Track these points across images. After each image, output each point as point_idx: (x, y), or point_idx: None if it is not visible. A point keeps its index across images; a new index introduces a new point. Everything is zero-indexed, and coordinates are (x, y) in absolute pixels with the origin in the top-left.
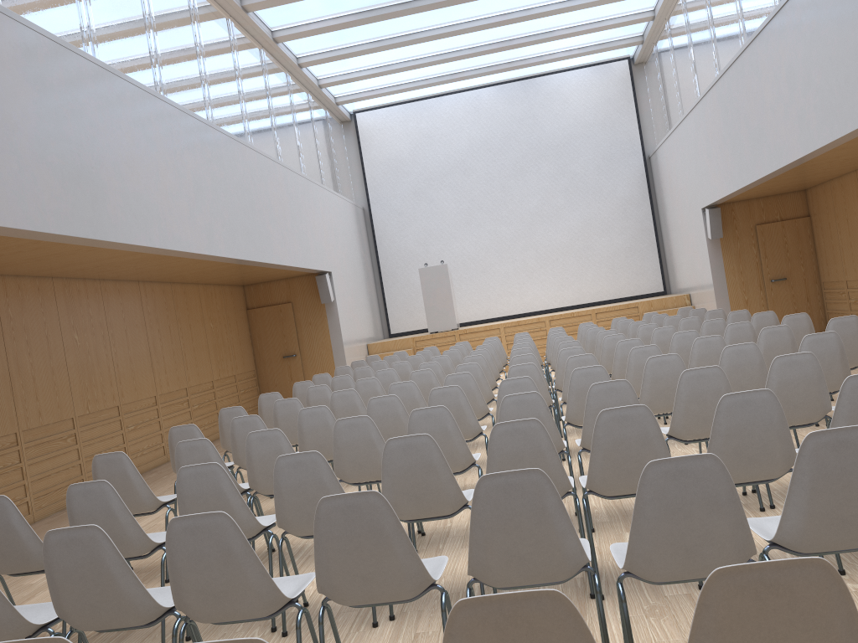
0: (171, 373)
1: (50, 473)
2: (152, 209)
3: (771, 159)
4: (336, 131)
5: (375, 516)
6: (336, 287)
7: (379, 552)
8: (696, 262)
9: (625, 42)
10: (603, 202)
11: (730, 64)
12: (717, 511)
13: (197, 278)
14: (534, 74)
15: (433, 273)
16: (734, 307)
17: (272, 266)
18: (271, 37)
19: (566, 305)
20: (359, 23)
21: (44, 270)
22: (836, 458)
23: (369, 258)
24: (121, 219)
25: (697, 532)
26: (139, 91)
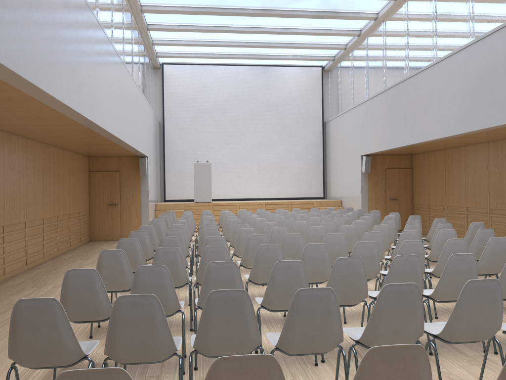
0: (52, 205)
1: None
2: (97, 100)
3: (418, 136)
4: (151, 72)
5: (413, 297)
6: (149, 166)
7: (409, 318)
8: (350, 183)
9: (325, 58)
10: (298, 142)
11: (398, 82)
12: None
13: (75, 147)
14: (271, 64)
15: (202, 167)
16: (370, 211)
17: (127, 147)
18: (140, 8)
19: (270, 197)
20: (195, 13)
21: (8, 125)
22: None
23: (159, 152)
24: (87, 102)
25: None
26: (98, 24)
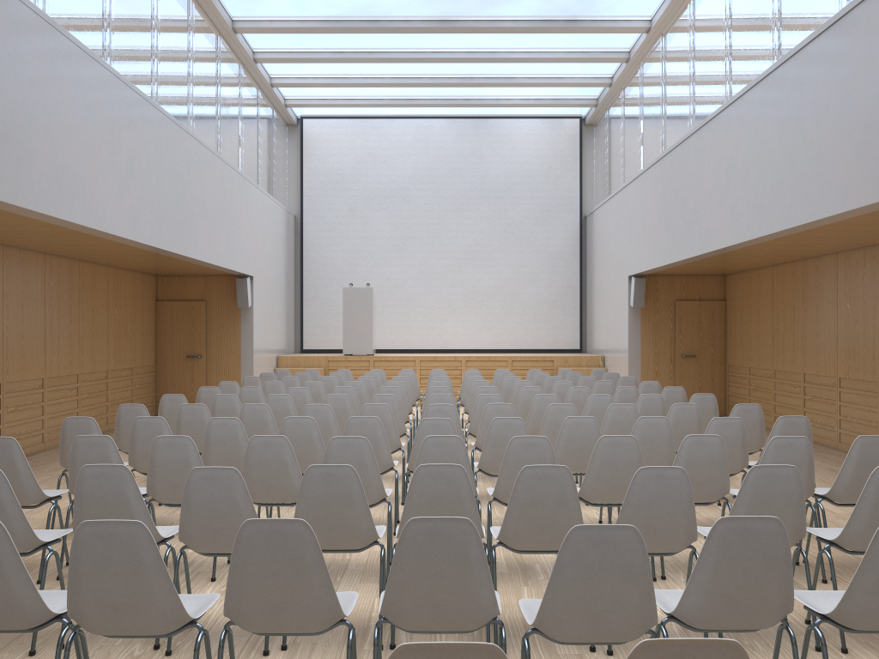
0: (64, 356)
1: None
2: (80, 183)
3: (701, 242)
4: (280, 132)
5: (299, 545)
6: (255, 293)
7: (296, 582)
8: (615, 326)
9: (580, 102)
10: (535, 252)
11: (676, 144)
12: (629, 581)
13: (110, 260)
14: (489, 115)
15: (357, 294)
16: (644, 376)
17: (194, 261)
18: (231, 26)
19: (484, 347)
20: (325, 31)
21: None
22: (741, 544)
23: (293, 268)
24: (45, 188)
25: (608, 598)
26: (86, 57)
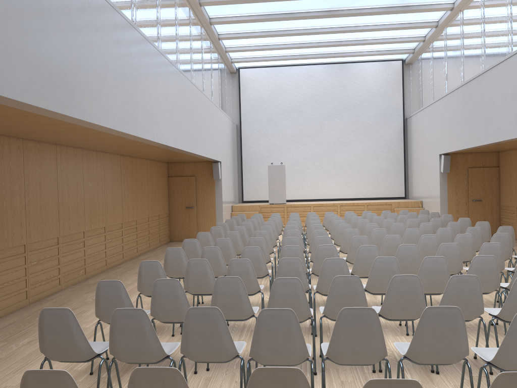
0: (130, 210)
1: (71, 262)
2: (155, 119)
3: (493, 135)
4: (228, 77)
5: (370, 320)
6: (222, 171)
7: (368, 339)
8: (430, 184)
9: (404, 51)
10: (377, 140)
11: (474, 77)
12: None
13: (151, 156)
14: (347, 61)
15: (276, 169)
16: (450, 213)
17: (196, 156)
18: (209, 21)
19: (348, 197)
20: (261, 21)
21: (83, 145)
22: None
23: (236, 154)
24: (143, 124)
25: None
26: (155, 50)
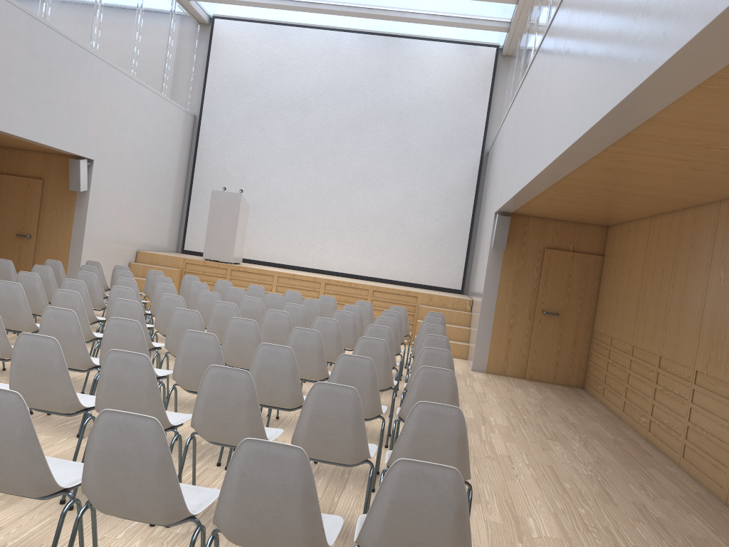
0: None
1: None
2: None
3: (534, 163)
4: (185, 27)
5: None
6: (97, 178)
7: None
8: (481, 269)
9: (491, 24)
10: (429, 183)
11: (539, 44)
12: None
13: None
14: (401, 33)
15: (225, 199)
16: (496, 328)
17: None
18: None
19: (363, 274)
20: None
21: None
22: None
23: (183, 167)
24: None
25: None
26: None
